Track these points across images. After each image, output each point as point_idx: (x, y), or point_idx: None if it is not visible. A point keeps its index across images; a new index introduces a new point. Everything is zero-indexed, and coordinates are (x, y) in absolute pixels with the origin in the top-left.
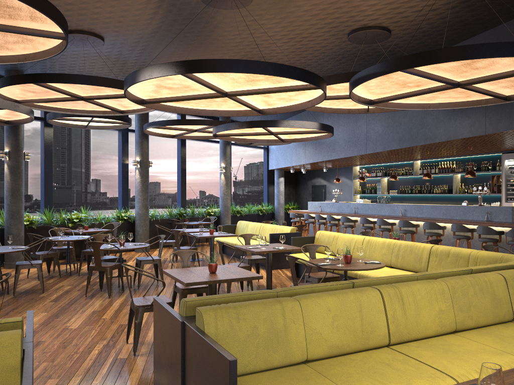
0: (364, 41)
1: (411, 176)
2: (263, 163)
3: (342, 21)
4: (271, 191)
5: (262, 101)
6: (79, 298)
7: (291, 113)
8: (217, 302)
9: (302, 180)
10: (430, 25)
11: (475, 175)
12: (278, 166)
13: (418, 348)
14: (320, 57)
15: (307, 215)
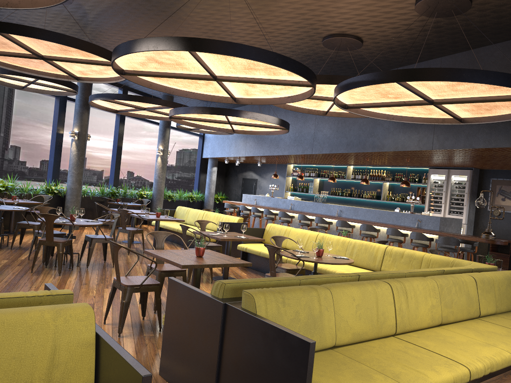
0: (336, 47)
1: (343, 180)
2: (196, 151)
3: (324, 24)
4: (202, 179)
5: (243, 90)
6: (23, 273)
7: (235, 105)
8: (250, 285)
9: (233, 172)
10: (399, 43)
11: (409, 185)
12: (213, 155)
13: (419, 338)
14: (288, 55)
15: (243, 207)
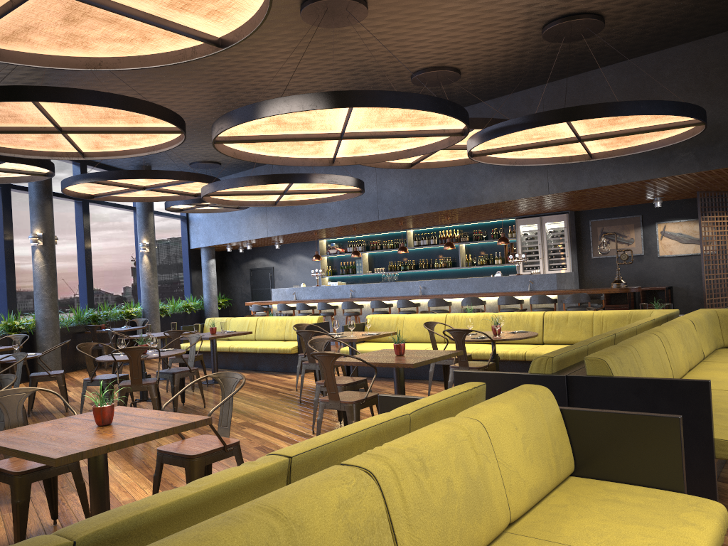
0: (426, 83)
1: None
2: (176, 240)
3: (424, 57)
4: (194, 279)
5: (355, 147)
6: None
7: (241, 168)
8: (565, 356)
9: (233, 263)
10: (502, 72)
11: (509, 242)
12: (211, 242)
13: None
14: None
15: (284, 306)
